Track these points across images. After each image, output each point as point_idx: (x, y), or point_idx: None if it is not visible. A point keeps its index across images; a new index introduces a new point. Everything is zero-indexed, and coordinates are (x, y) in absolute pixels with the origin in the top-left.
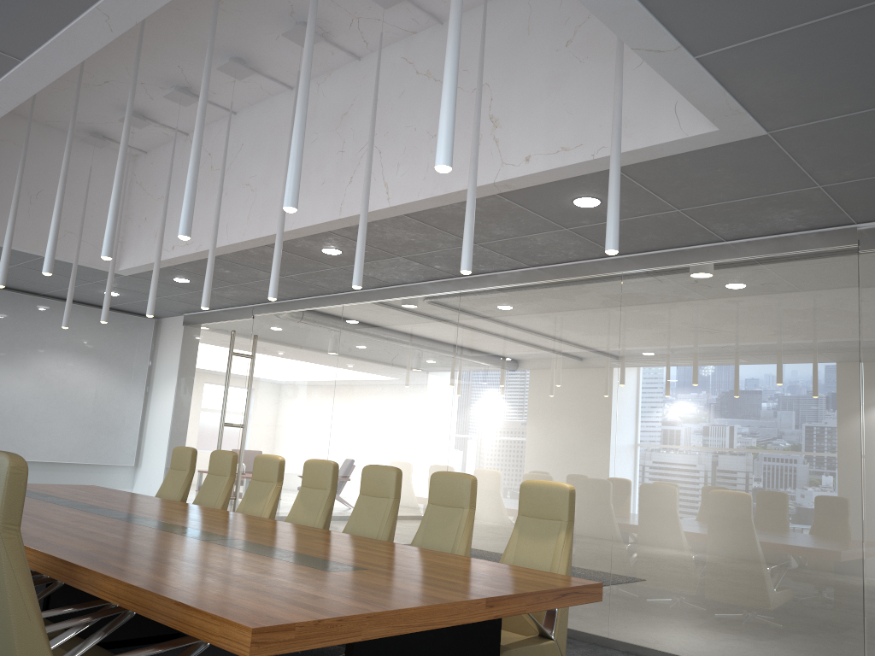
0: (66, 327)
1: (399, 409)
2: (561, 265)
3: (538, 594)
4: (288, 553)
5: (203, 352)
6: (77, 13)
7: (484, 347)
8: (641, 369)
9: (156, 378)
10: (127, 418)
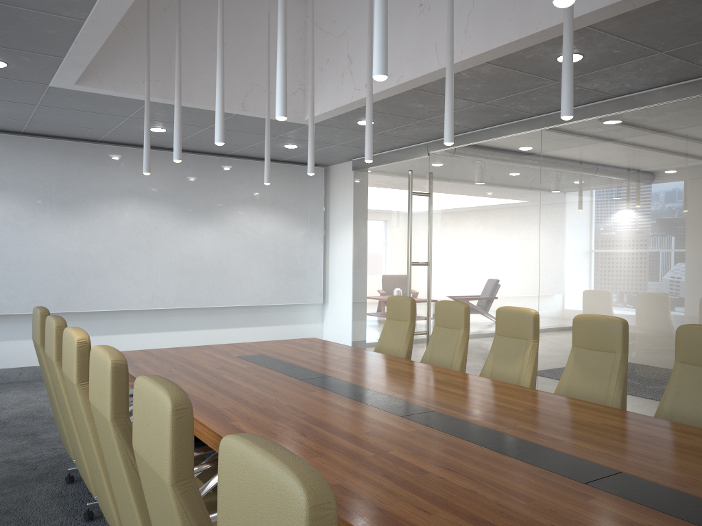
0: (268, 183)
1: (634, 240)
2: None
3: None
4: None
5: (377, 194)
6: None
7: None
8: None
9: (332, 223)
10: (312, 261)
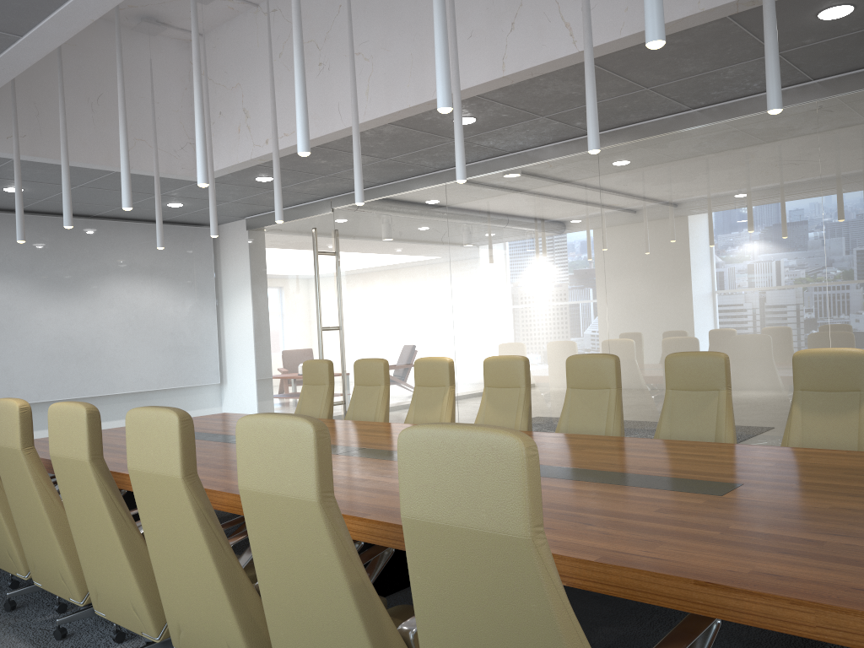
0: (162, 248)
1: (537, 289)
2: (732, 102)
3: None
4: (614, 475)
5: (278, 255)
6: None
7: (639, 208)
8: (854, 209)
9: (225, 290)
10: (205, 336)
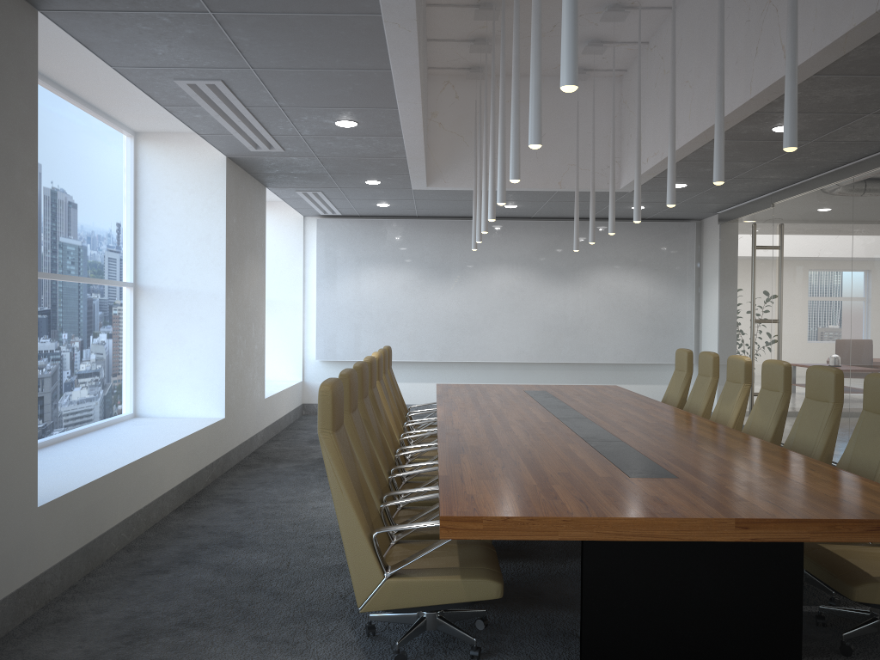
0: (576, 250)
1: None
2: None
3: (832, 522)
4: (634, 457)
5: (736, 249)
6: (381, 29)
7: None
8: None
9: (704, 279)
10: (681, 320)
